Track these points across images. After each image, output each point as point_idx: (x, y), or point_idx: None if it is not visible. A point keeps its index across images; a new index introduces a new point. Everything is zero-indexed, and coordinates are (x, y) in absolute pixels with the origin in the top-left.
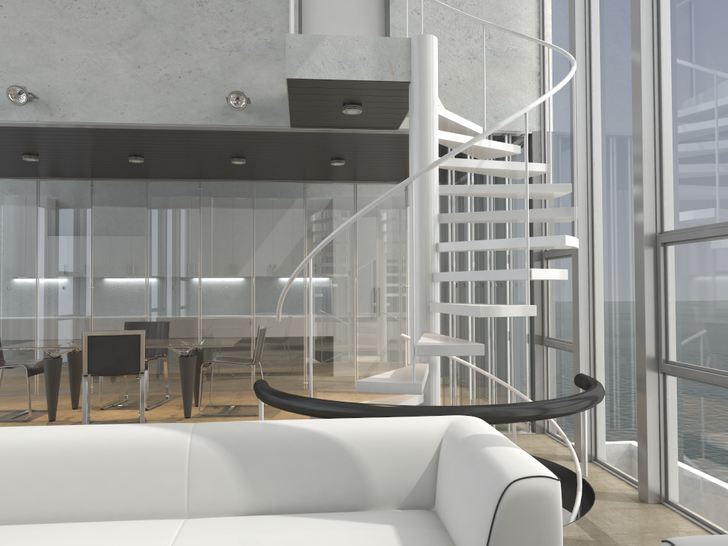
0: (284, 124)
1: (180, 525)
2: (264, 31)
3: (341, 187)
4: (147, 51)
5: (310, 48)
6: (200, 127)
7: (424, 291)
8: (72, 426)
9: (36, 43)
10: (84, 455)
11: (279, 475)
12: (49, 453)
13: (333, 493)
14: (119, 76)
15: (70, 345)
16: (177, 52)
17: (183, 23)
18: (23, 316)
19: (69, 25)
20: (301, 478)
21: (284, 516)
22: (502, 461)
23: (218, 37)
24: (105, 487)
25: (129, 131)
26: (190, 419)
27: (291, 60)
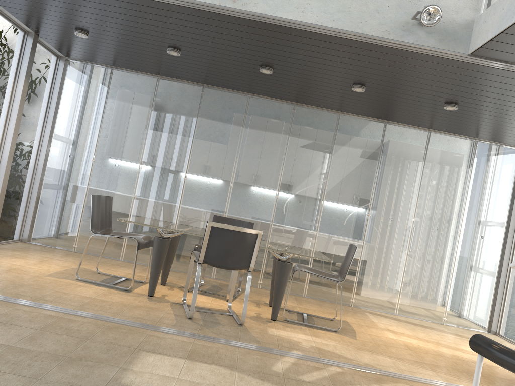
0: (462, 50)
1: None
2: None
3: (416, 132)
4: None
5: None
6: (376, 39)
7: None
8: None
9: None
10: None
11: None
12: None
13: None
14: None
15: (179, 228)
16: None
17: None
18: (124, 192)
19: None
20: None
21: None
22: None
23: None
24: None
25: (296, 34)
26: (277, 322)
27: None
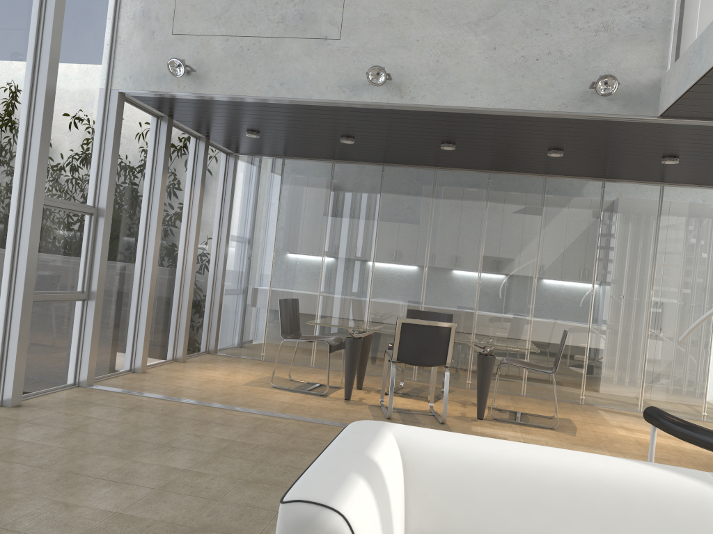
0: (651, 113)
1: None
2: (638, 9)
3: (645, 188)
4: (504, 32)
5: None
6: (553, 114)
7: None
8: (558, 450)
9: (394, 23)
10: (590, 491)
11: None
12: (548, 480)
13: None
14: (473, 58)
15: (370, 327)
16: (536, 33)
17: (547, 1)
18: (308, 291)
19: (427, 6)
20: None
21: None
22: None
23: (584, 16)
24: None
25: (469, 116)
26: (483, 421)
27: None
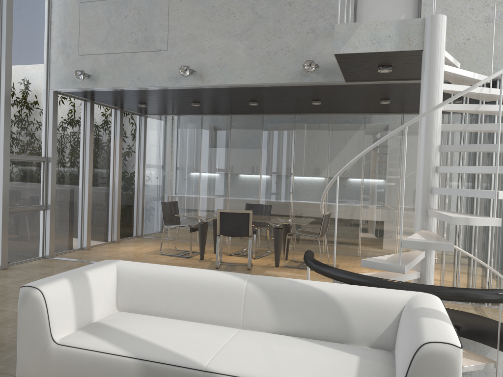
0: (340, 79)
1: (236, 332)
2: (330, 17)
3: (392, 117)
4: (256, 38)
5: (350, 32)
6: (287, 84)
7: (424, 200)
8: (187, 268)
9: (196, 38)
10: (191, 285)
11: (294, 313)
12: (174, 281)
13: (327, 329)
14: (240, 55)
15: (213, 216)
16: (274, 37)
17: (279, 17)
18: (192, 196)
19: (213, 26)
20: (307, 317)
21: (295, 338)
22: (426, 328)
23: (300, 24)
24: (200, 304)
25: (246, 88)
26: (278, 267)
27: (338, 41)
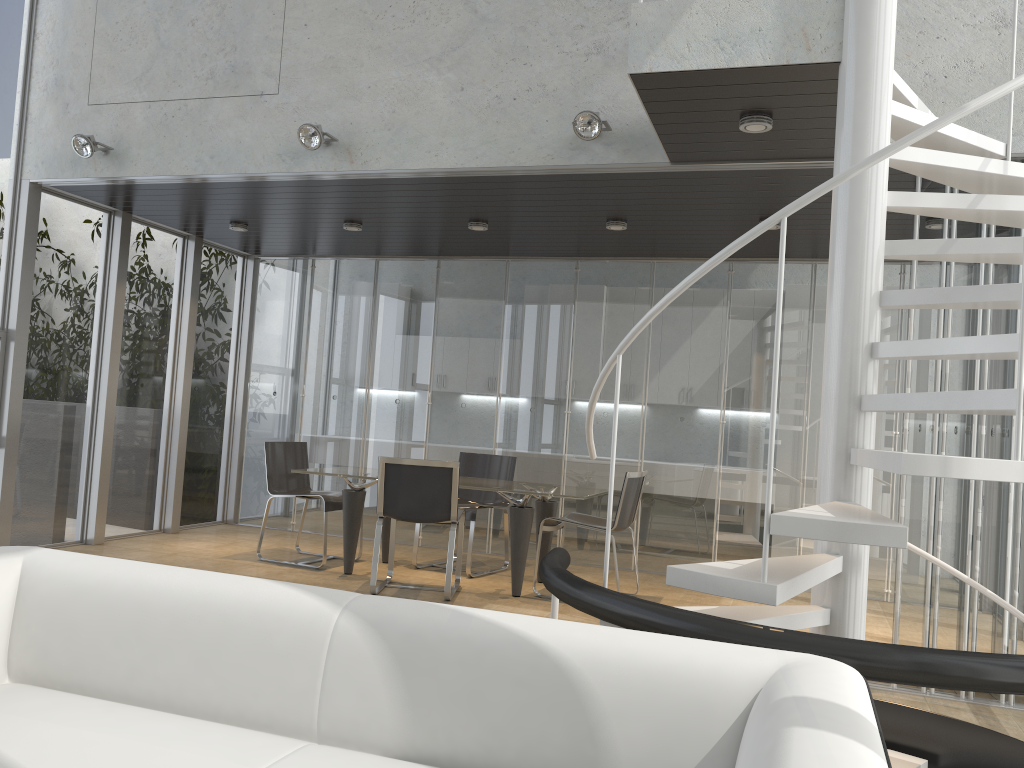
0: (660, 159)
1: (289, 752)
2: None
3: (790, 268)
4: (474, 66)
5: (668, 22)
6: (539, 170)
7: (842, 428)
8: (200, 572)
9: (341, 68)
10: (196, 616)
11: (456, 702)
12: (155, 605)
13: (540, 752)
14: (436, 104)
15: (377, 475)
16: (513, 64)
17: (524, 20)
18: (348, 435)
19: (380, 41)
20: (490, 715)
21: None
22: (795, 764)
23: (571, 35)
24: (213, 669)
25: (450, 182)
26: (517, 598)
27: (638, 45)
